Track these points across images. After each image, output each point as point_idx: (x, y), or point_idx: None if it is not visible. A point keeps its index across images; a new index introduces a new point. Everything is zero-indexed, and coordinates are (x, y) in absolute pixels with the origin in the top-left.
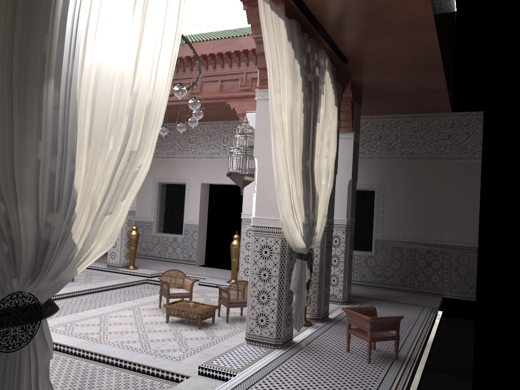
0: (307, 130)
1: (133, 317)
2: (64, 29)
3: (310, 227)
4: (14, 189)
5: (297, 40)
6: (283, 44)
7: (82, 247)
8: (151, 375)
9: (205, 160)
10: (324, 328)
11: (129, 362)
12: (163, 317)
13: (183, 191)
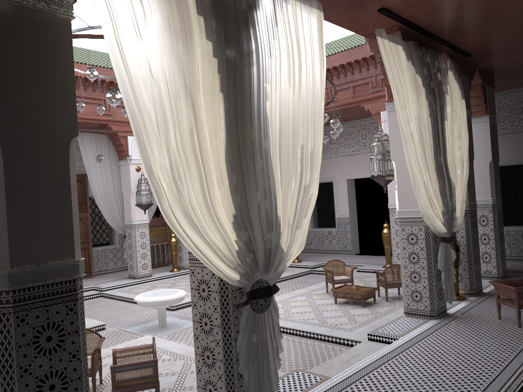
0: (436, 130)
1: (307, 301)
2: (260, 123)
3: (449, 213)
4: (250, 222)
5: (416, 57)
6: (403, 66)
7: (286, 250)
8: (331, 342)
9: (347, 157)
10: (477, 301)
11: (312, 333)
12: (331, 300)
13: (331, 189)
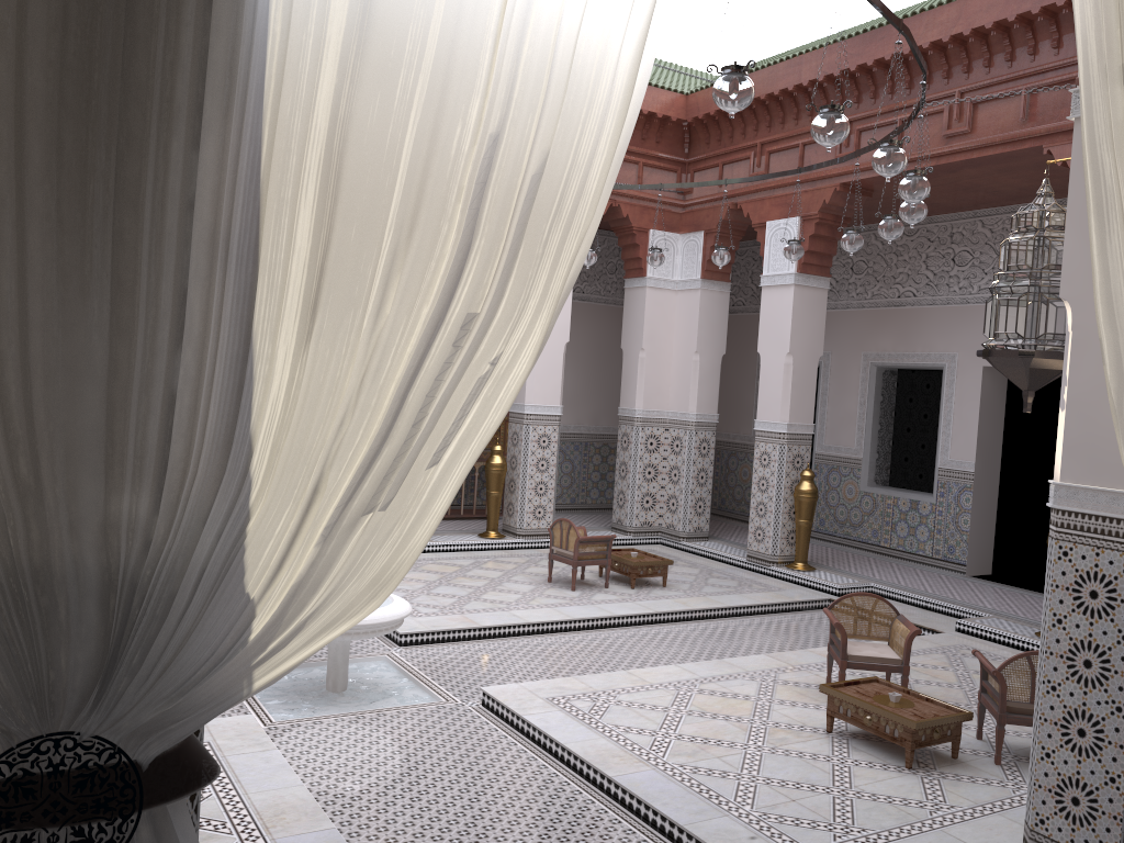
0: None
1: (753, 701)
2: None
3: None
4: (32, 447)
5: None
6: None
7: (285, 605)
8: None
9: None
10: None
11: (687, 834)
12: (824, 715)
13: (937, 388)
